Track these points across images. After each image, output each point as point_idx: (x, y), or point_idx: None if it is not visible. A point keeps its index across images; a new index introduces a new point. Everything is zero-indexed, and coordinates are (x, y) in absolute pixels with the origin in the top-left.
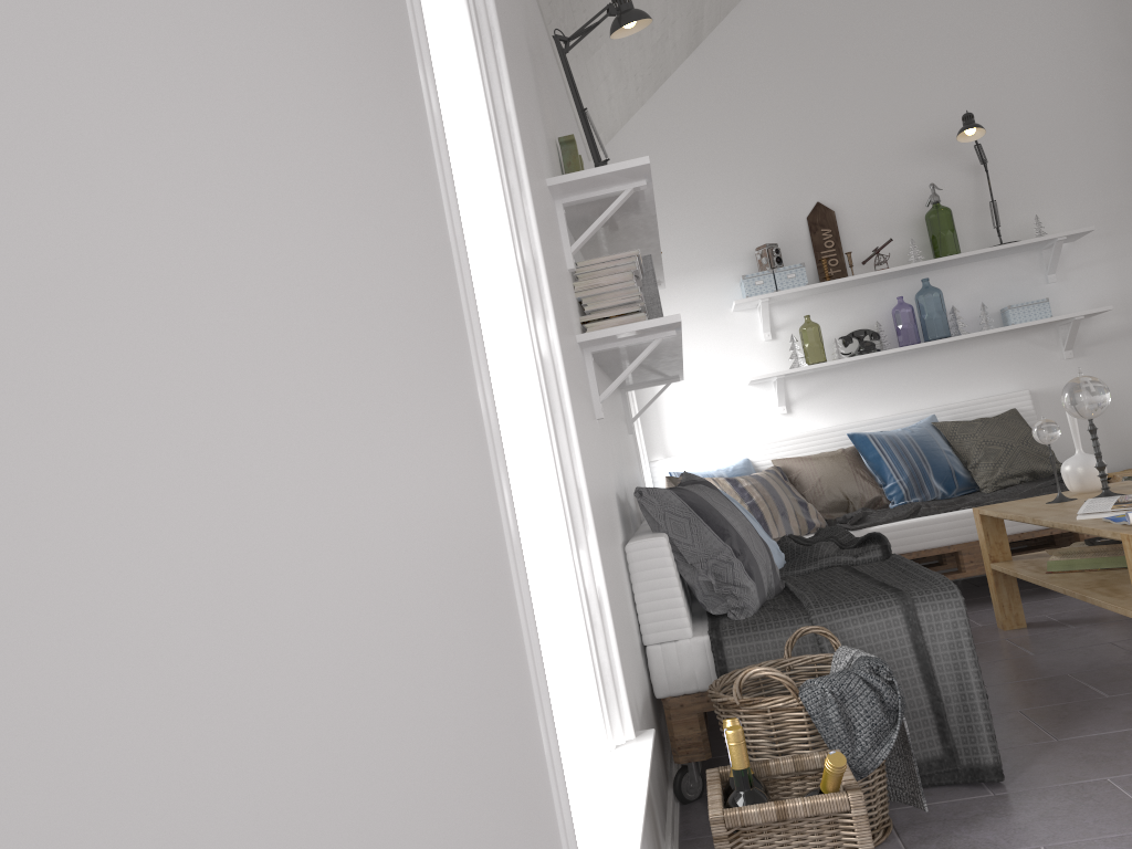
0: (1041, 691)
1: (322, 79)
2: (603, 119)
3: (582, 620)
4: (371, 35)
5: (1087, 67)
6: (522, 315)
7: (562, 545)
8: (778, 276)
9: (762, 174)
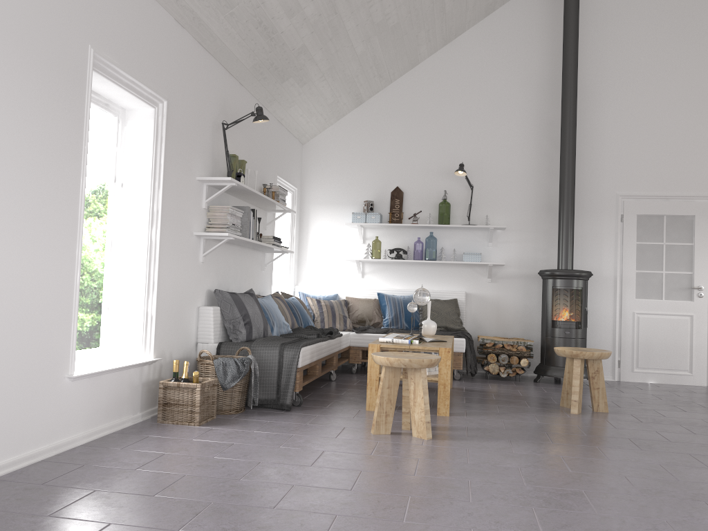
0: (353, 398)
1: (29, 198)
2: (306, 130)
3: (142, 319)
4: (56, 180)
5: (529, 153)
6: (147, 227)
7: (142, 296)
8: (367, 216)
9: (376, 168)
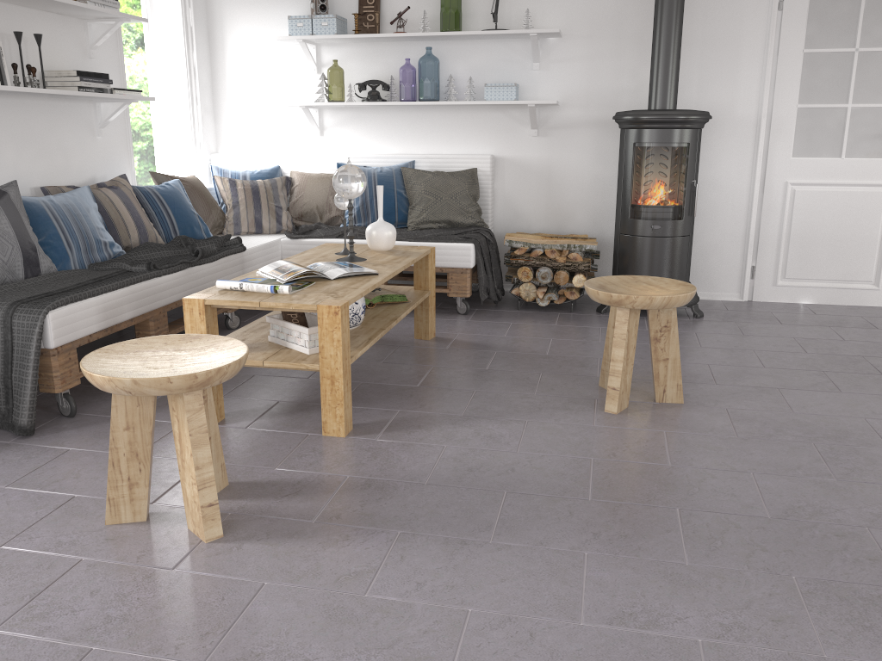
0: None
1: None
2: None
3: None
4: None
5: None
6: None
7: None
8: (315, 23)
9: None
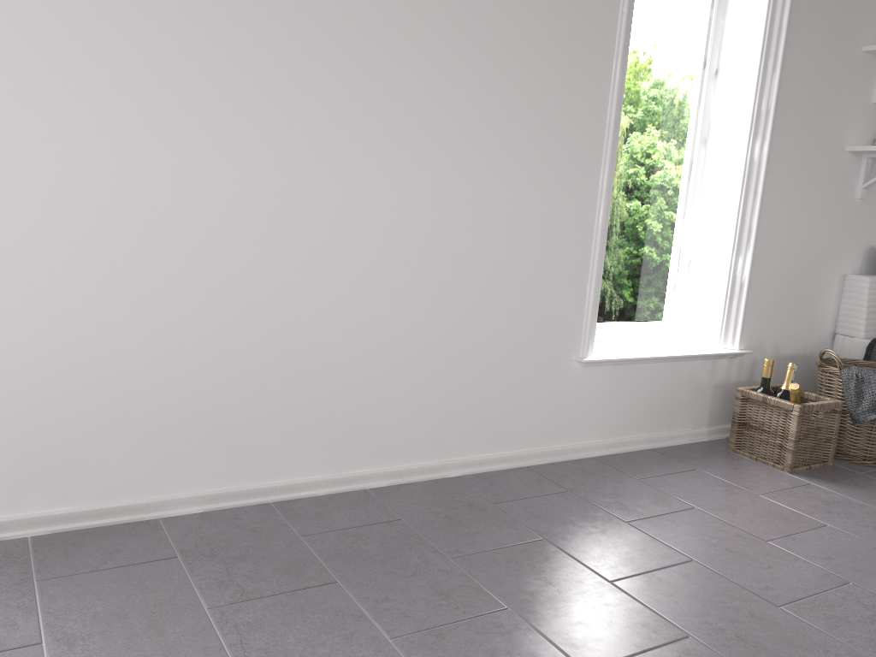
0: None
1: (518, 96)
2: None
3: (725, 287)
4: (567, 66)
5: None
6: (746, 138)
7: (728, 251)
8: None
9: None
